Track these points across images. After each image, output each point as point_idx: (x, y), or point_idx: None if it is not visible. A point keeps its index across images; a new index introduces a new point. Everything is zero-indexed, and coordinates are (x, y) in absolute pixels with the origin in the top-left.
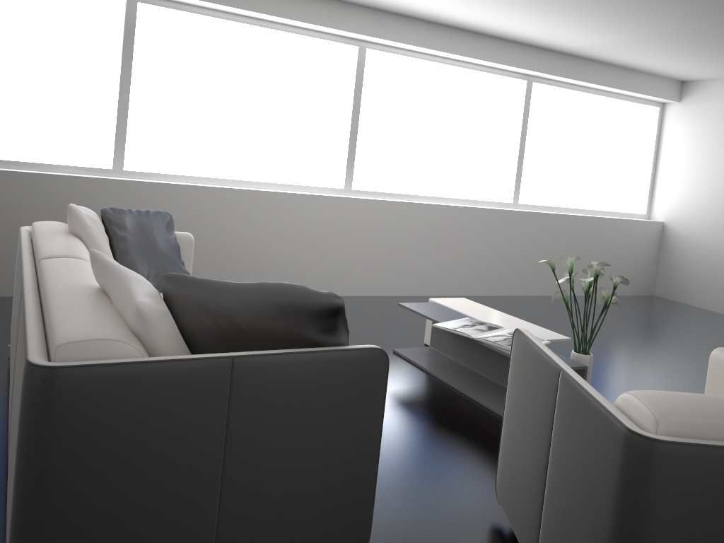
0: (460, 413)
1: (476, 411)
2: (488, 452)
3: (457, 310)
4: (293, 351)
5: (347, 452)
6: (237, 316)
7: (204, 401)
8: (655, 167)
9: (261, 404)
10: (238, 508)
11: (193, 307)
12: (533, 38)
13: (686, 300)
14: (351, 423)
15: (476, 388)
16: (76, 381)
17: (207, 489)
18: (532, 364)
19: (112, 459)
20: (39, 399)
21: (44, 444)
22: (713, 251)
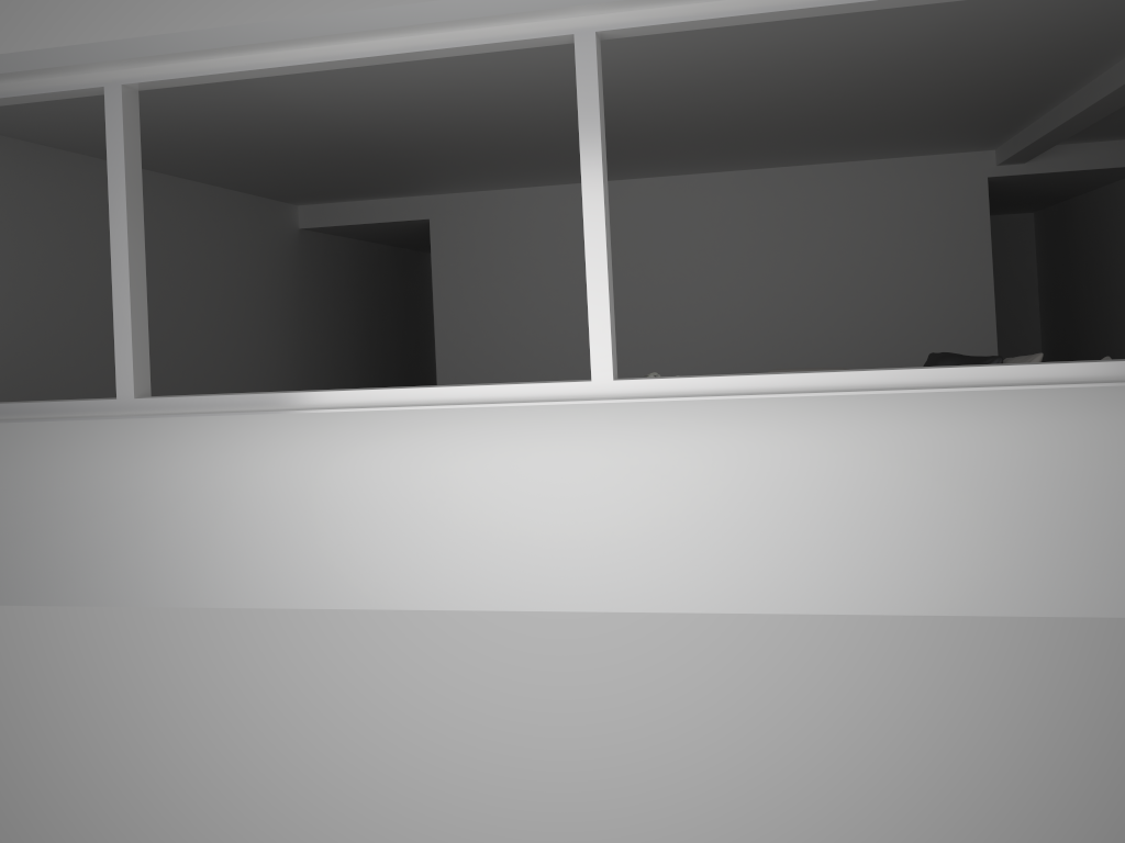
0: None
1: None
2: None
3: None
4: None
5: None
6: None
7: None
8: None
9: None
10: None
11: None
12: None
13: None
14: None
15: None
16: None
17: None
18: None
19: None
20: None
21: None
22: None
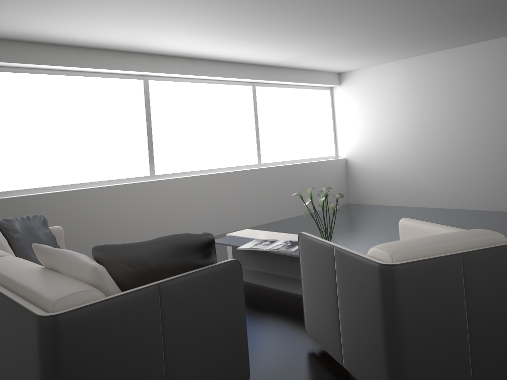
0: (267, 297)
1: (276, 294)
2: (292, 314)
3: (247, 237)
4: (190, 272)
5: (229, 325)
6: (149, 261)
7: (148, 314)
8: (334, 126)
9: (179, 308)
10: (176, 375)
11: (118, 262)
12: (252, 60)
13: (368, 202)
14: (228, 307)
15: (271, 281)
16: (73, 320)
17: (158, 368)
18: (315, 249)
19: (102, 363)
20: (53, 337)
21: (61, 364)
22: (376, 169)
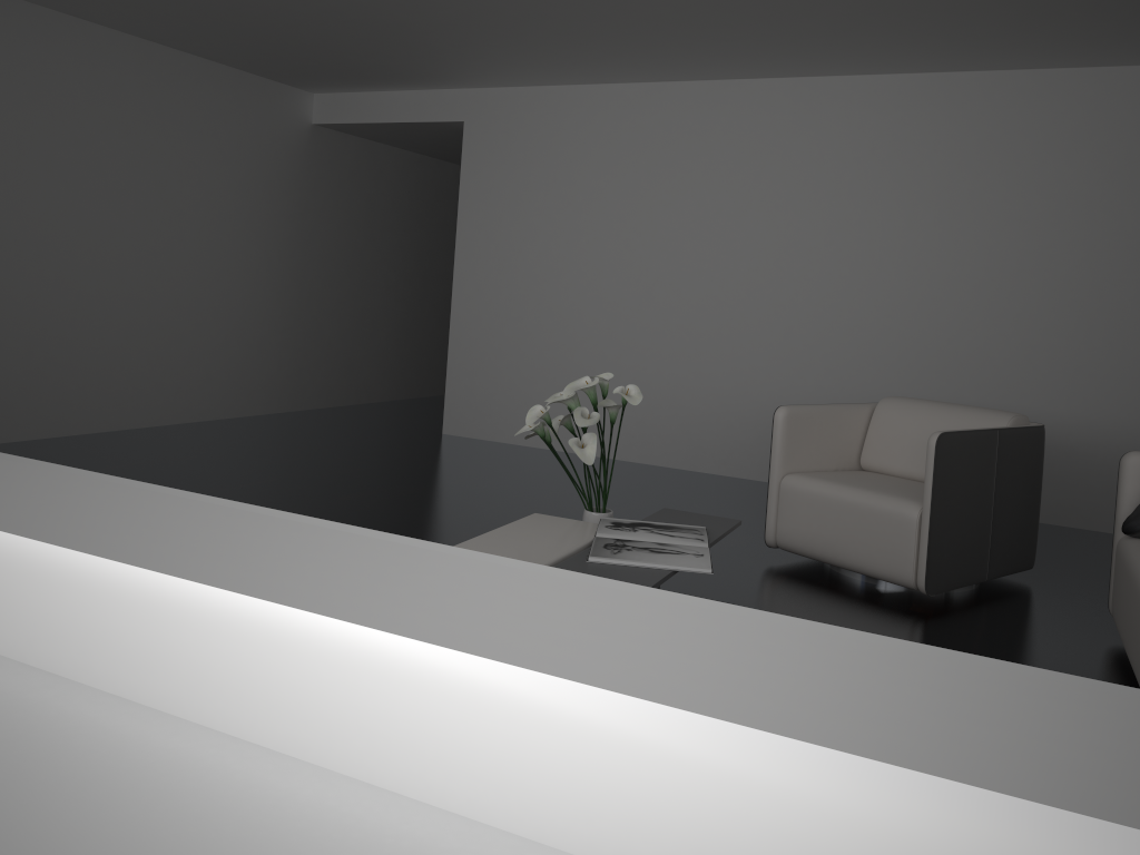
0: None
1: None
2: (833, 622)
3: None
4: None
5: None
6: None
7: None
8: None
9: None
10: None
11: None
12: None
13: None
14: None
15: None
16: None
17: None
18: (971, 446)
19: None
20: None
21: None
22: None
